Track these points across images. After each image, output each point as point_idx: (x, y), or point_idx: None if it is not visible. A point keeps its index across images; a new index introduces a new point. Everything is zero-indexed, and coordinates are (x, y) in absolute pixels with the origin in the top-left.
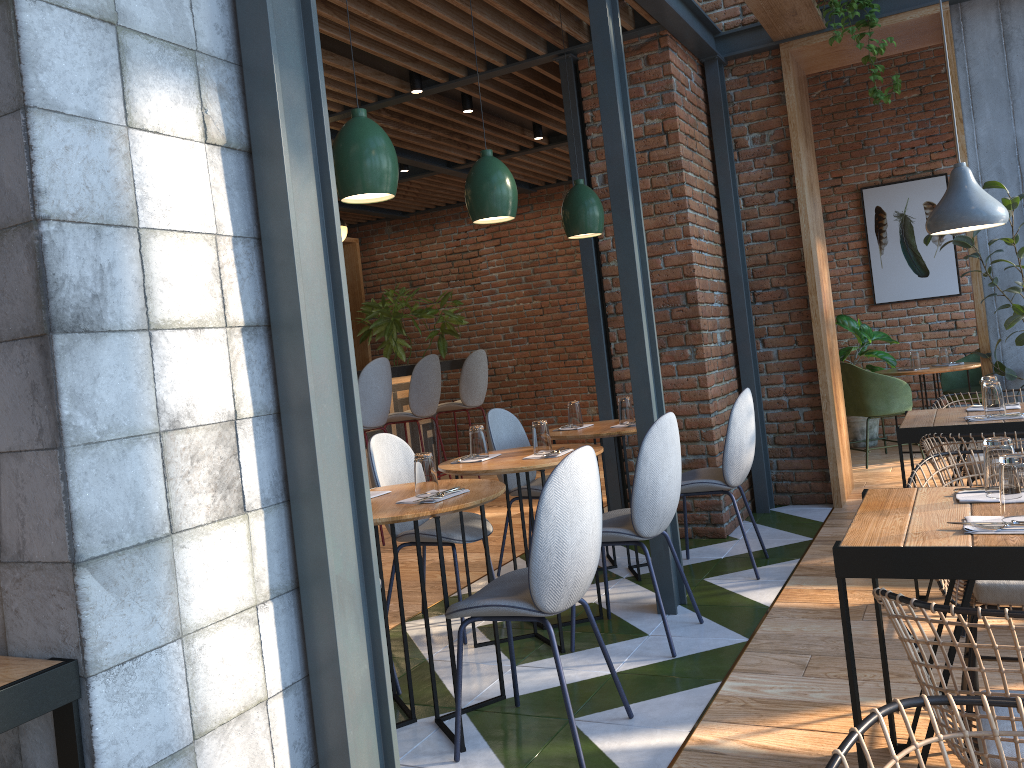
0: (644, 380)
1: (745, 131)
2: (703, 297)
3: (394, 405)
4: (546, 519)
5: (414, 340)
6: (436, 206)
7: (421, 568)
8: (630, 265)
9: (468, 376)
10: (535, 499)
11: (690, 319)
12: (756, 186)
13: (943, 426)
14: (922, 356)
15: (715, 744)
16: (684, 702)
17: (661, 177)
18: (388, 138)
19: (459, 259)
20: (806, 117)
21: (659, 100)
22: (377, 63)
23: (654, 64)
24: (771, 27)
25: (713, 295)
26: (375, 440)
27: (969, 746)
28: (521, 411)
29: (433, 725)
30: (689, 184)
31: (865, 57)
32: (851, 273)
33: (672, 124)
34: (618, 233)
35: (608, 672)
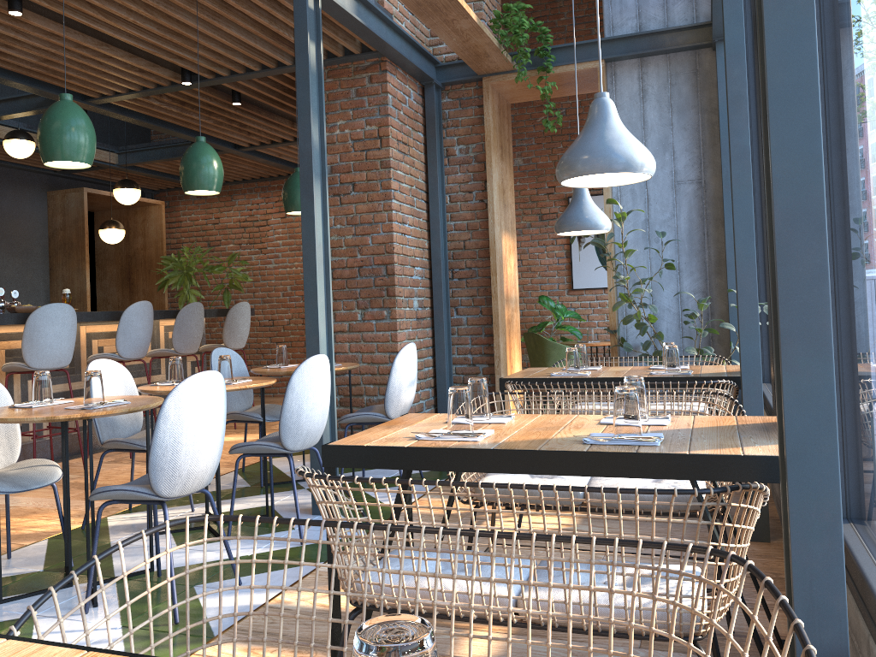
0: (315, 329)
1: (454, 143)
2: (401, 270)
3: (165, 343)
4: (165, 423)
5: (208, 292)
6: (234, 180)
7: (86, 462)
8: (311, 238)
9: (231, 323)
10: (244, 423)
11: (388, 287)
12: (460, 187)
13: (531, 378)
14: (605, 333)
15: (289, 603)
16: (287, 575)
17: (374, 172)
18: (87, 119)
19: (251, 226)
20: (505, 136)
21: (377, 111)
22: (150, 57)
23: (375, 82)
24: (472, 64)
25: (413, 269)
26: (95, 364)
27: (221, 545)
28: (292, 357)
29: (84, 589)
30: (397, 180)
31: (543, 95)
32: (557, 263)
33: (385, 131)
34: (304, 212)
35: (246, 554)
